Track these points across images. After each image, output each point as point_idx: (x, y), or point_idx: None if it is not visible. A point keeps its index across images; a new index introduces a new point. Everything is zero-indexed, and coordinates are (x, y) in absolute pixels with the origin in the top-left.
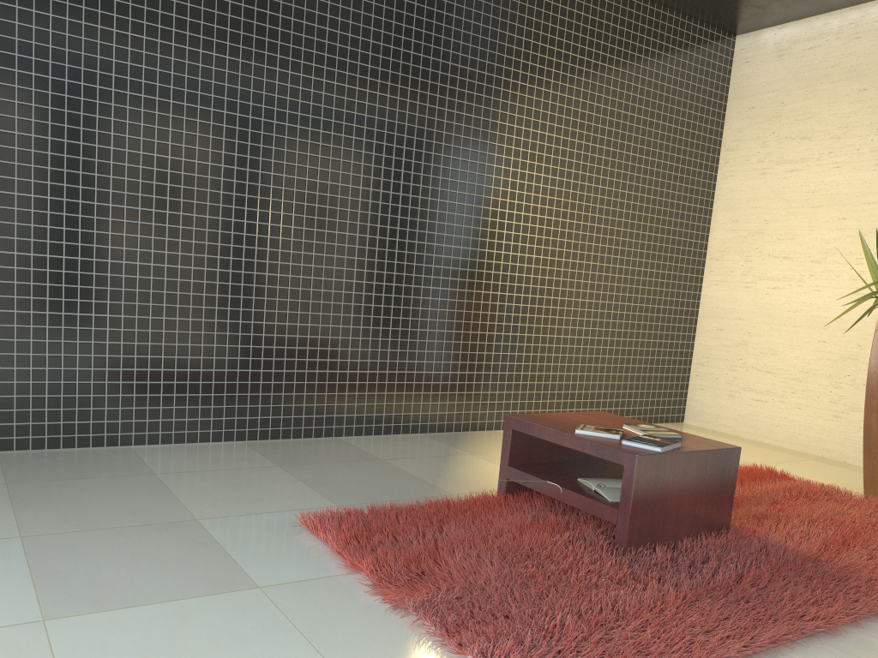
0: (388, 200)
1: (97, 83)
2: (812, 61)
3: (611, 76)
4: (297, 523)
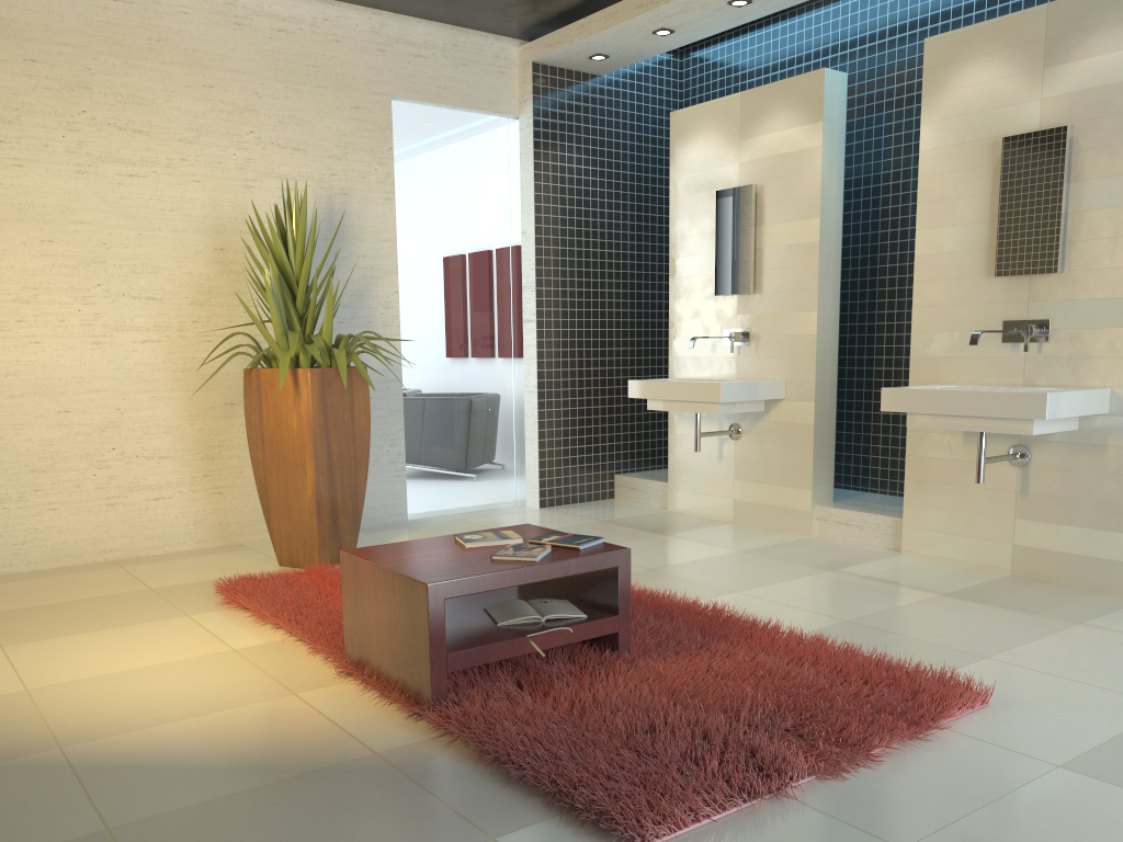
0: None
1: None
2: None
3: None
4: None
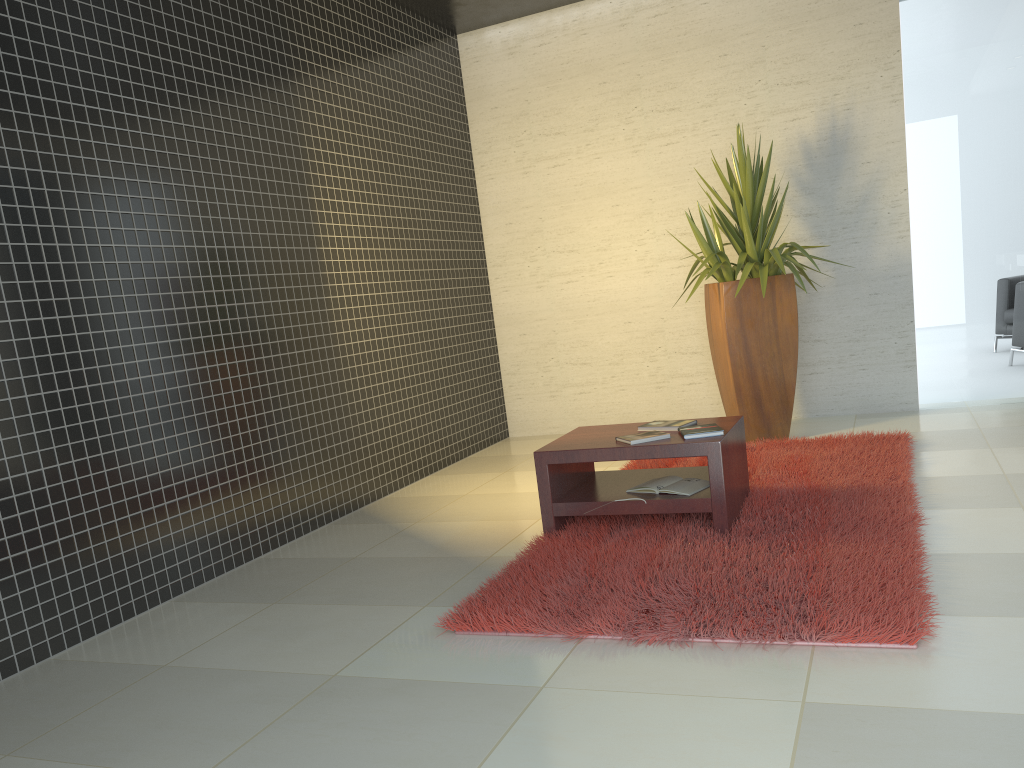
0: (235, 257)
1: None
2: (546, 58)
3: (381, 85)
4: (447, 629)
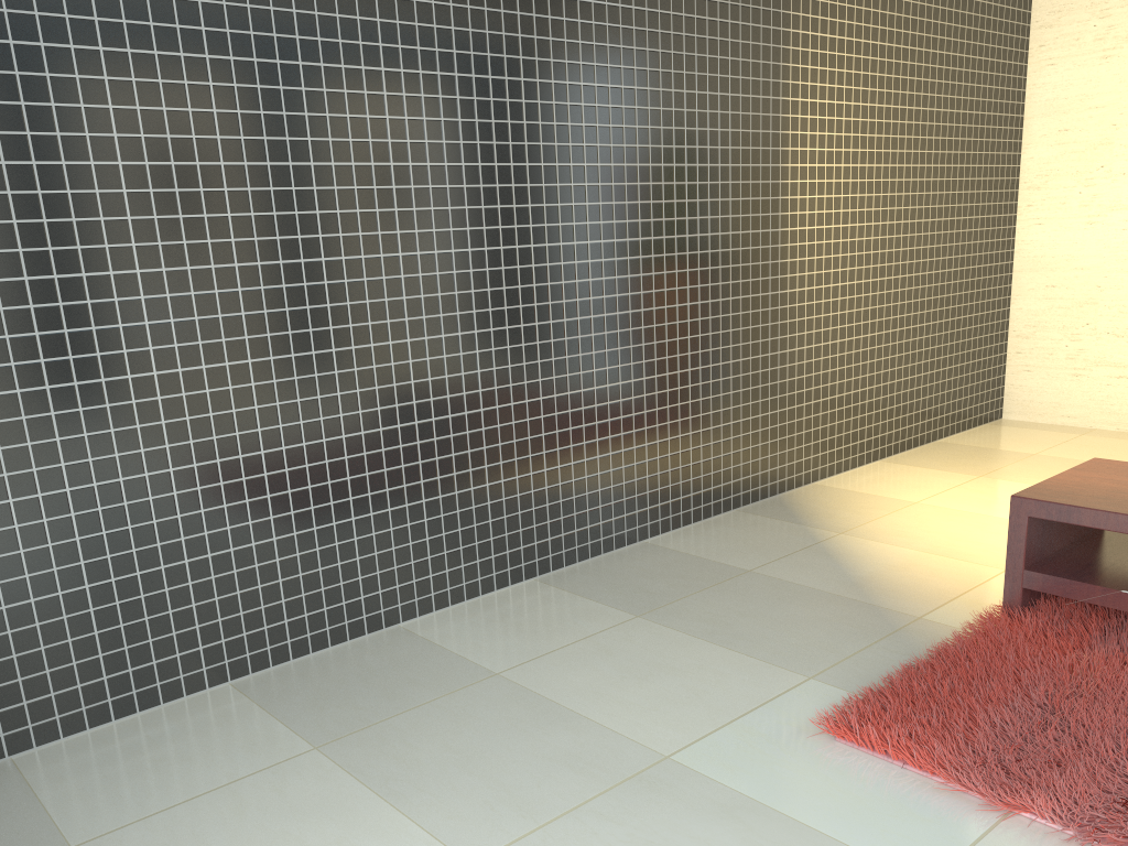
0: (672, 178)
1: (276, 55)
2: None
3: None
4: (824, 733)
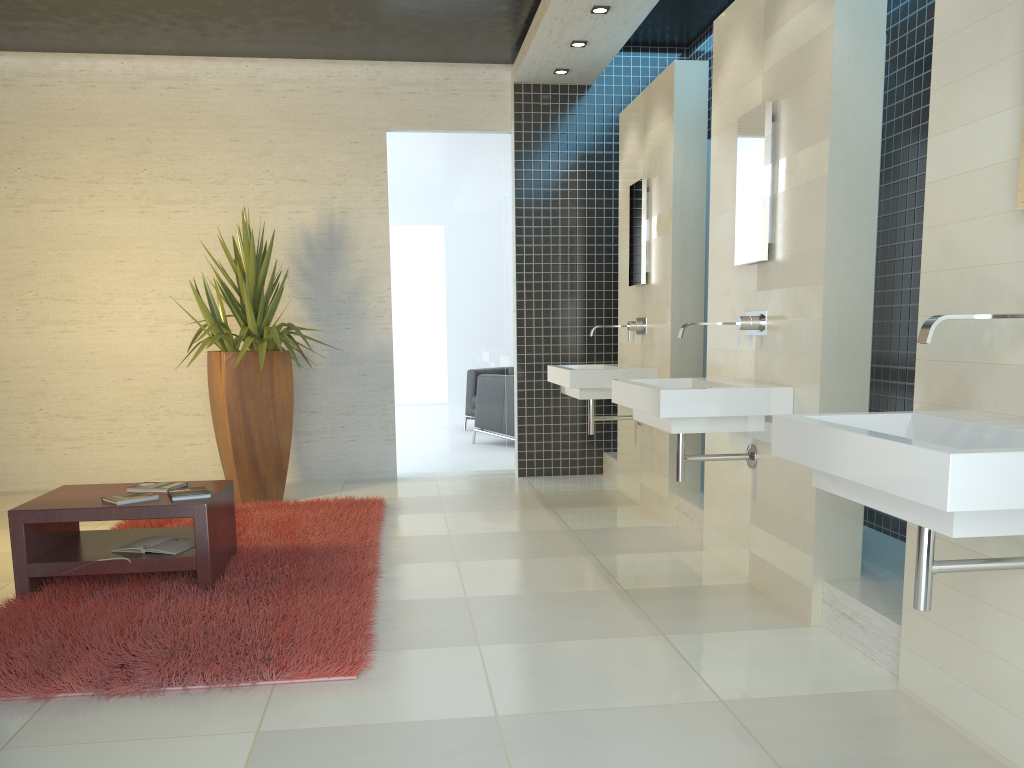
0: None
1: None
2: (48, 99)
3: None
4: None
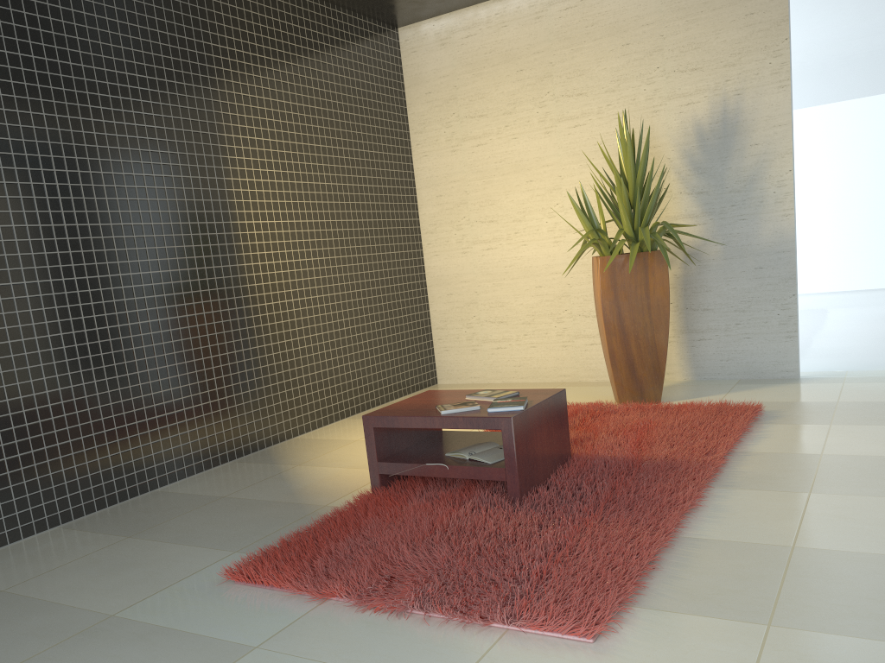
0: (142, 232)
1: None
2: (472, 48)
3: (311, 77)
4: (225, 579)
